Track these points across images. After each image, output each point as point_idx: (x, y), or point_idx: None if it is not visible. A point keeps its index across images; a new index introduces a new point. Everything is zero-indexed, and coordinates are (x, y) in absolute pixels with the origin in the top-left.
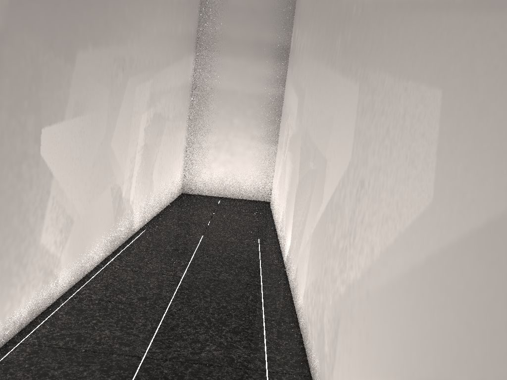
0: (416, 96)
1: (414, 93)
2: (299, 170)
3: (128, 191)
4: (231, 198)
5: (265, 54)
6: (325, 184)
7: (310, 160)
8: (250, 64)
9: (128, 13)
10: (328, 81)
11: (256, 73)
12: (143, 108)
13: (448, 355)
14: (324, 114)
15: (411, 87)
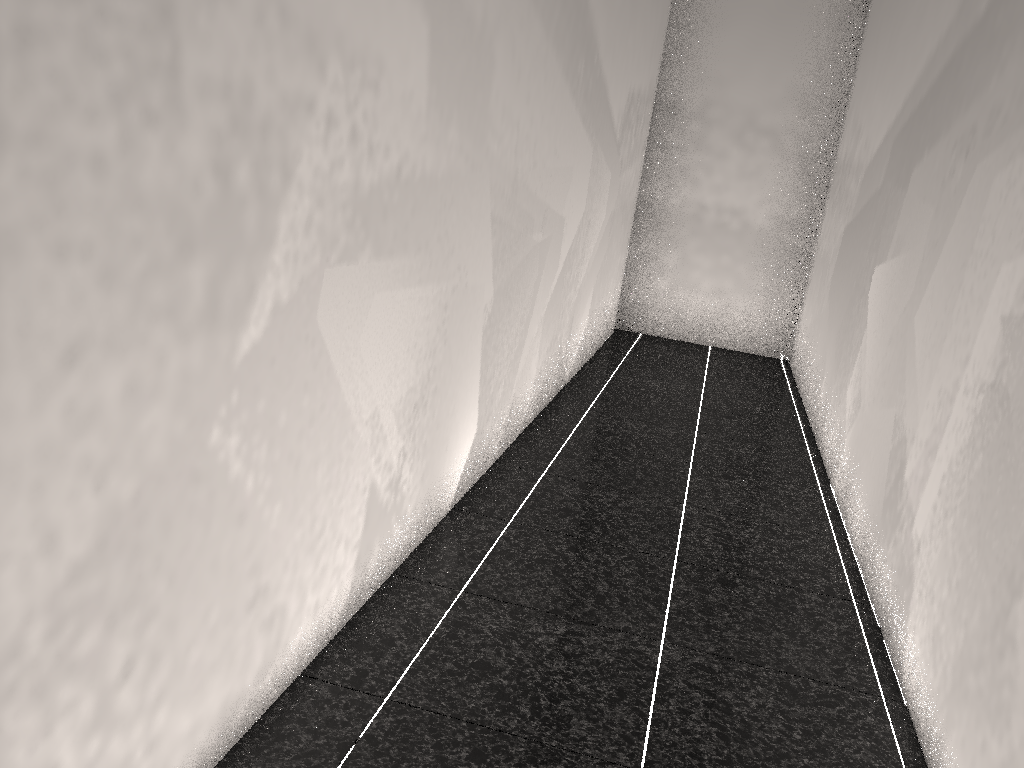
0: (607, 174)
1: (607, 172)
2: (493, 270)
3: (916, 485)
4: None
5: None
6: (562, 244)
7: (534, 230)
8: None
9: (1004, 14)
10: (567, 111)
11: None
12: (1012, 239)
13: (602, 256)
14: (561, 158)
15: (607, 168)
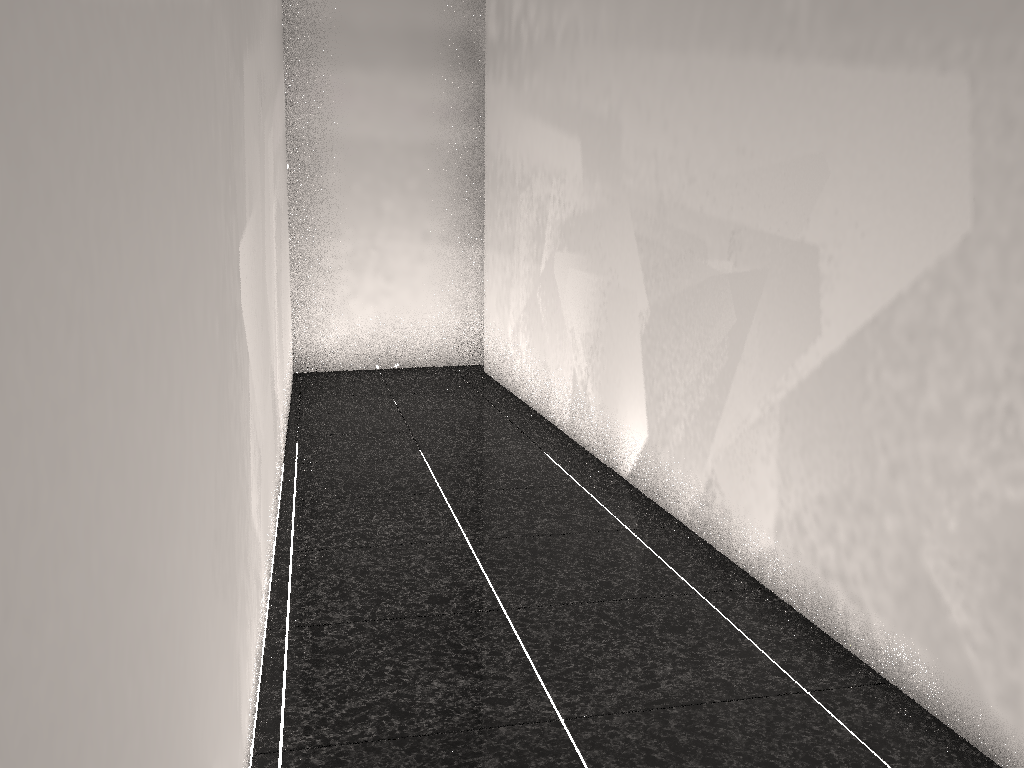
0: None
1: None
2: (645, 283)
3: (276, 379)
4: (398, 368)
5: (430, 57)
6: (826, 295)
7: (710, 255)
8: (401, 80)
9: None
10: (763, 85)
11: (417, 99)
12: (272, 189)
13: None
14: (764, 154)
15: None
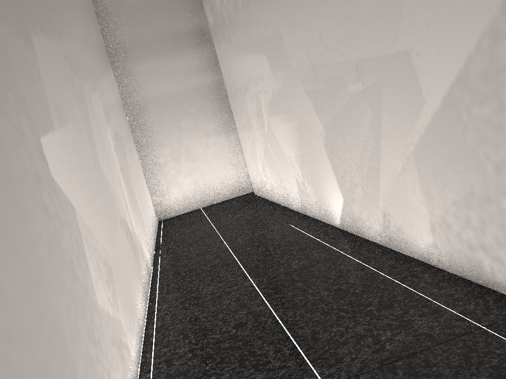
0: None
1: None
2: (318, 115)
3: (131, 223)
4: (211, 205)
5: (185, 44)
6: (422, 77)
7: (348, 84)
8: (173, 59)
9: (53, 0)
10: None
11: (184, 67)
12: (104, 123)
13: None
14: (360, 11)
15: None
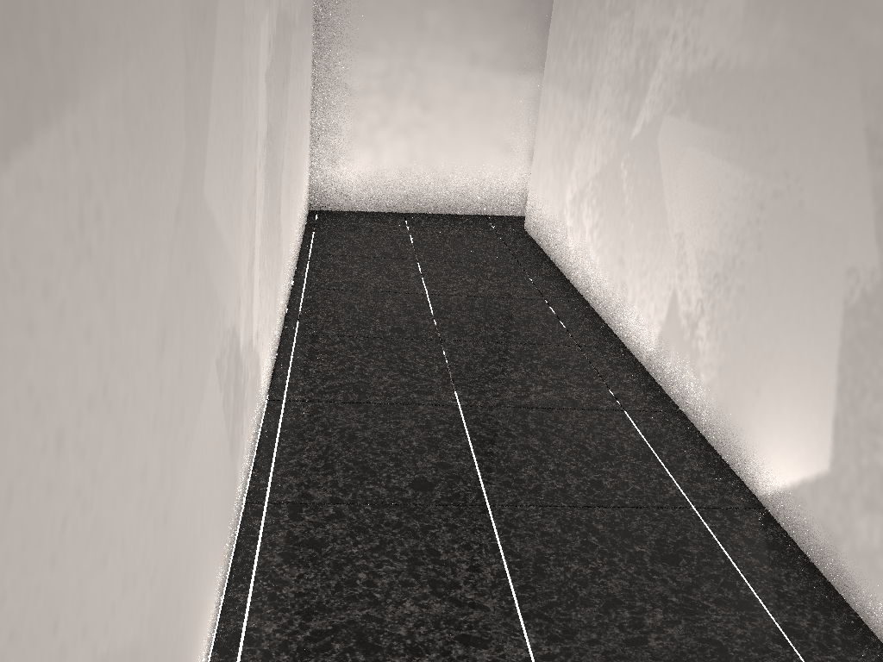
0: None
1: None
2: (878, 224)
3: (249, 316)
4: (427, 214)
5: None
6: None
7: None
8: None
9: None
10: None
11: None
12: None
13: None
14: None
15: None
